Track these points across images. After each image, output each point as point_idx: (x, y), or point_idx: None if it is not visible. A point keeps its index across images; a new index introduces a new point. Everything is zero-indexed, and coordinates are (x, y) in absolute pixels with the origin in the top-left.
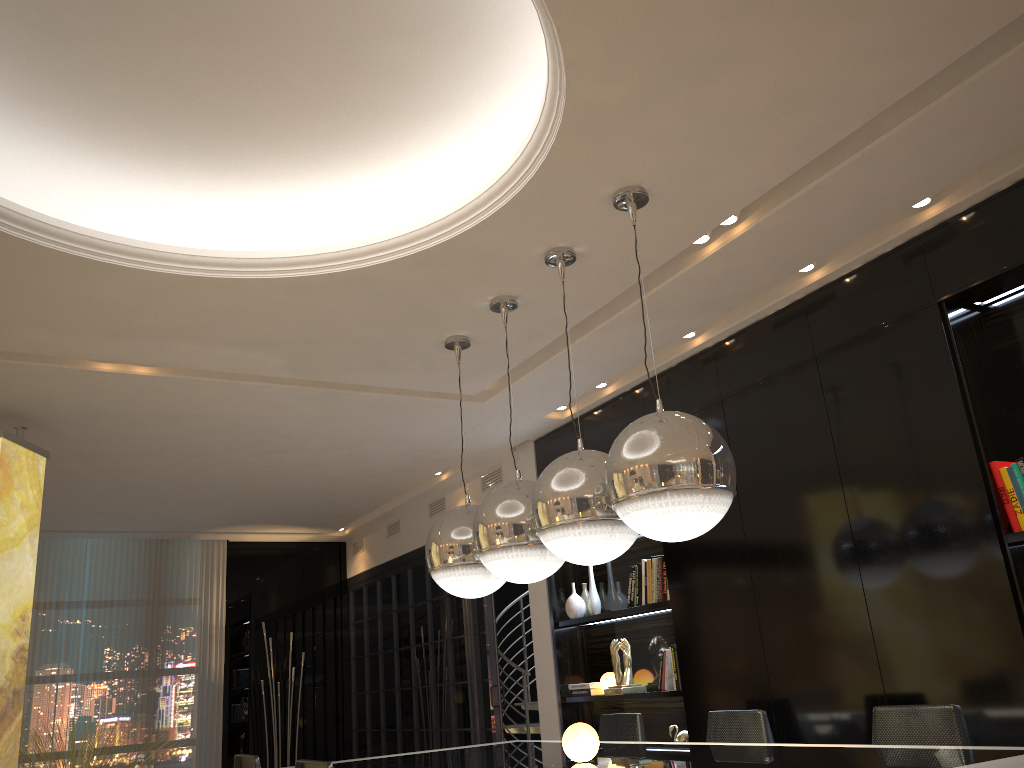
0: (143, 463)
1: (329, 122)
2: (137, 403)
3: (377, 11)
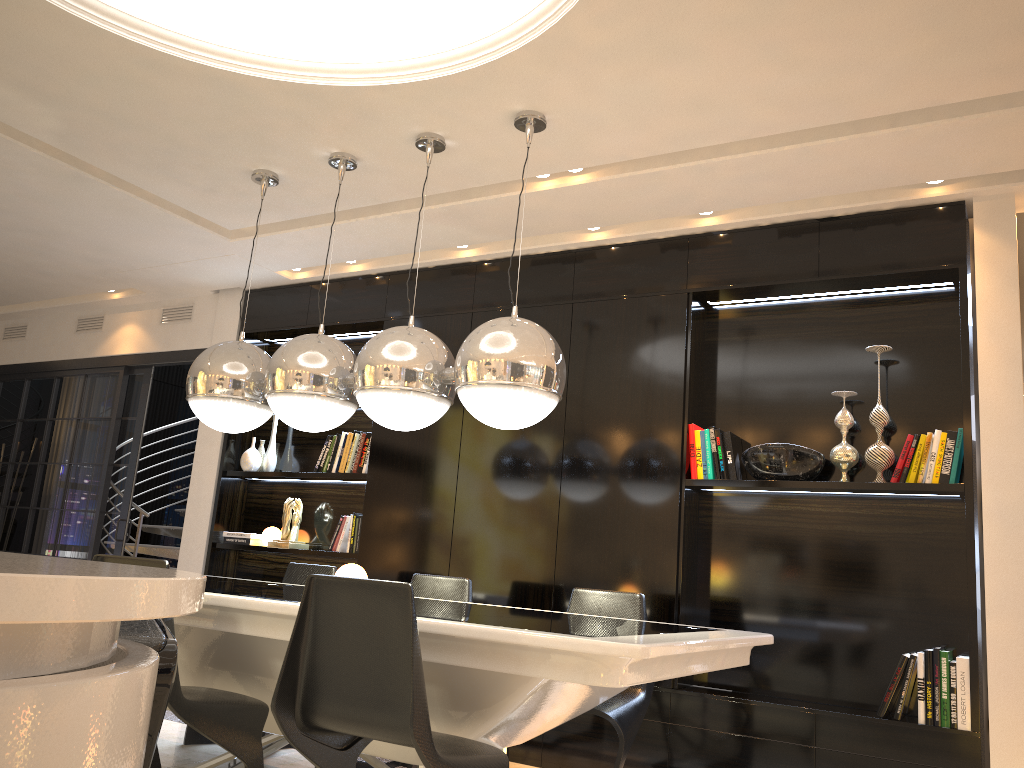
0: None
1: None
2: None
3: None
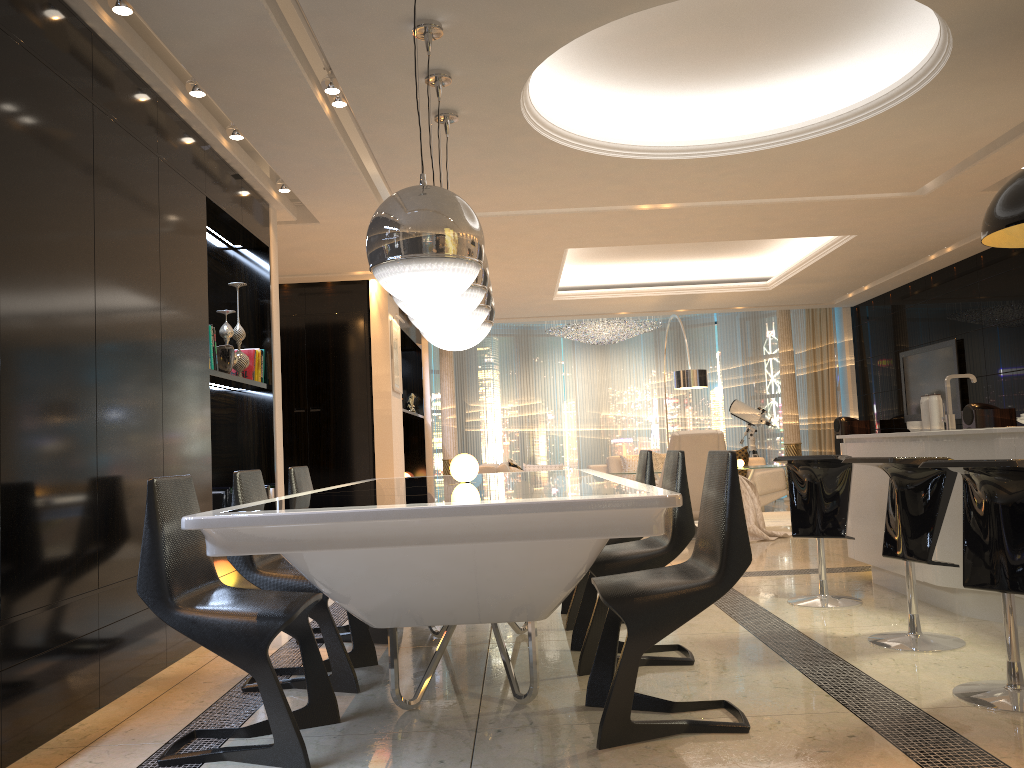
0: None
1: None
2: None
3: (627, 42)
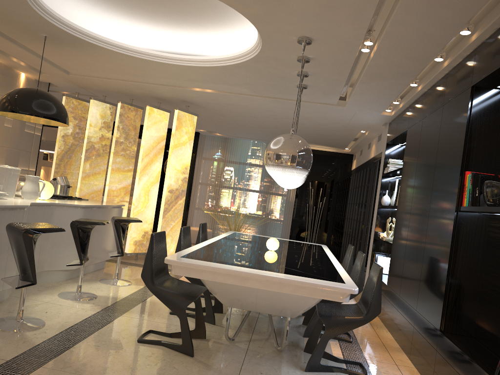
0: (240, 118)
1: (214, 11)
2: (217, 100)
3: None
